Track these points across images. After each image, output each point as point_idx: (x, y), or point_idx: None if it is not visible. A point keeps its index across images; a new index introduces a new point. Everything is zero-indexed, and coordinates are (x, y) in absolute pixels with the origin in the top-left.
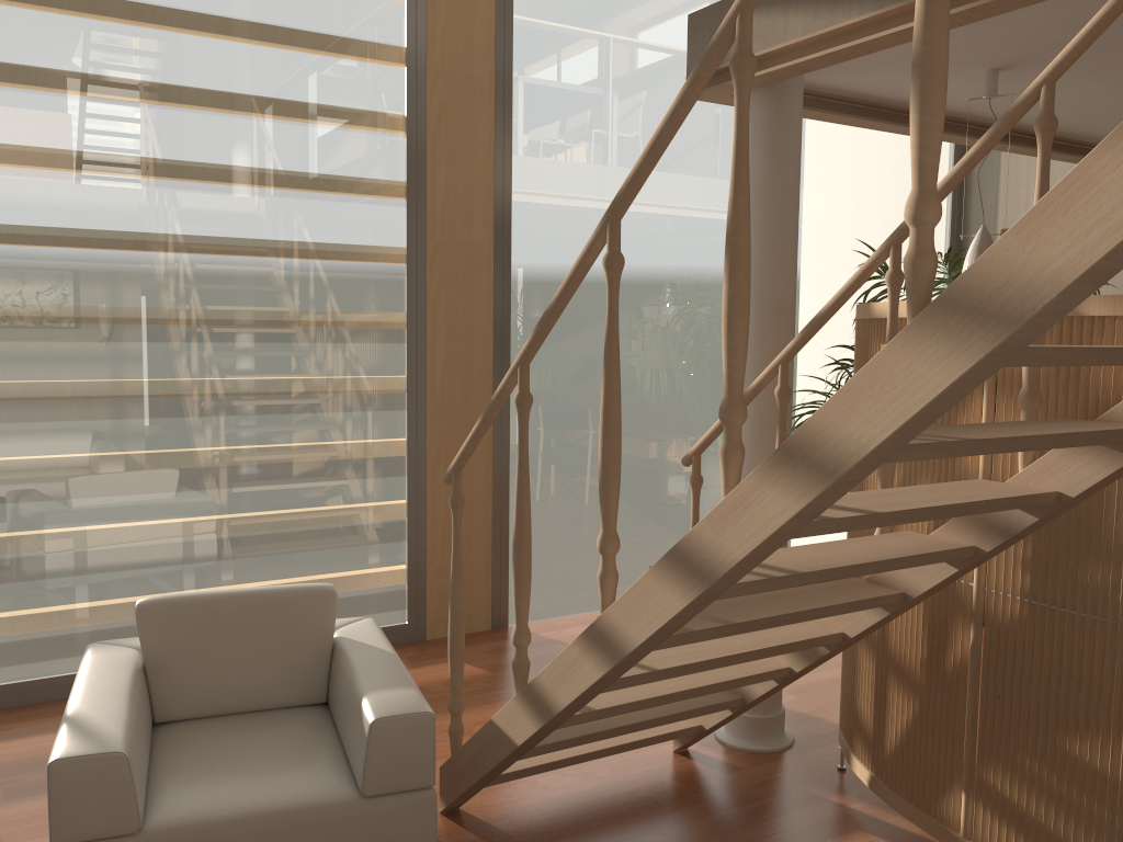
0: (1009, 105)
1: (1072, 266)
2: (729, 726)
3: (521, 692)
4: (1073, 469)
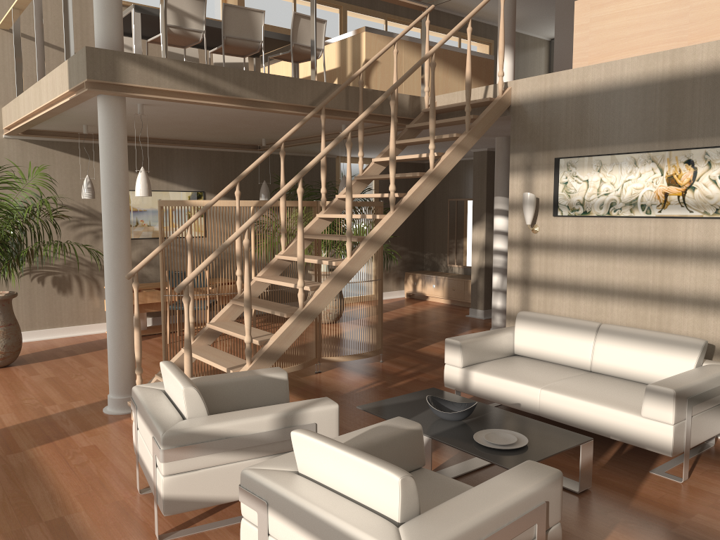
0: (88, 108)
1: (420, 201)
2: (127, 405)
3: (259, 358)
4: None
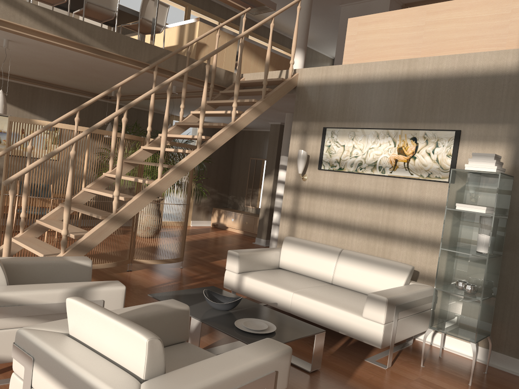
0: None
1: (221, 144)
2: None
3: (73, 248)
4: (124, 169)
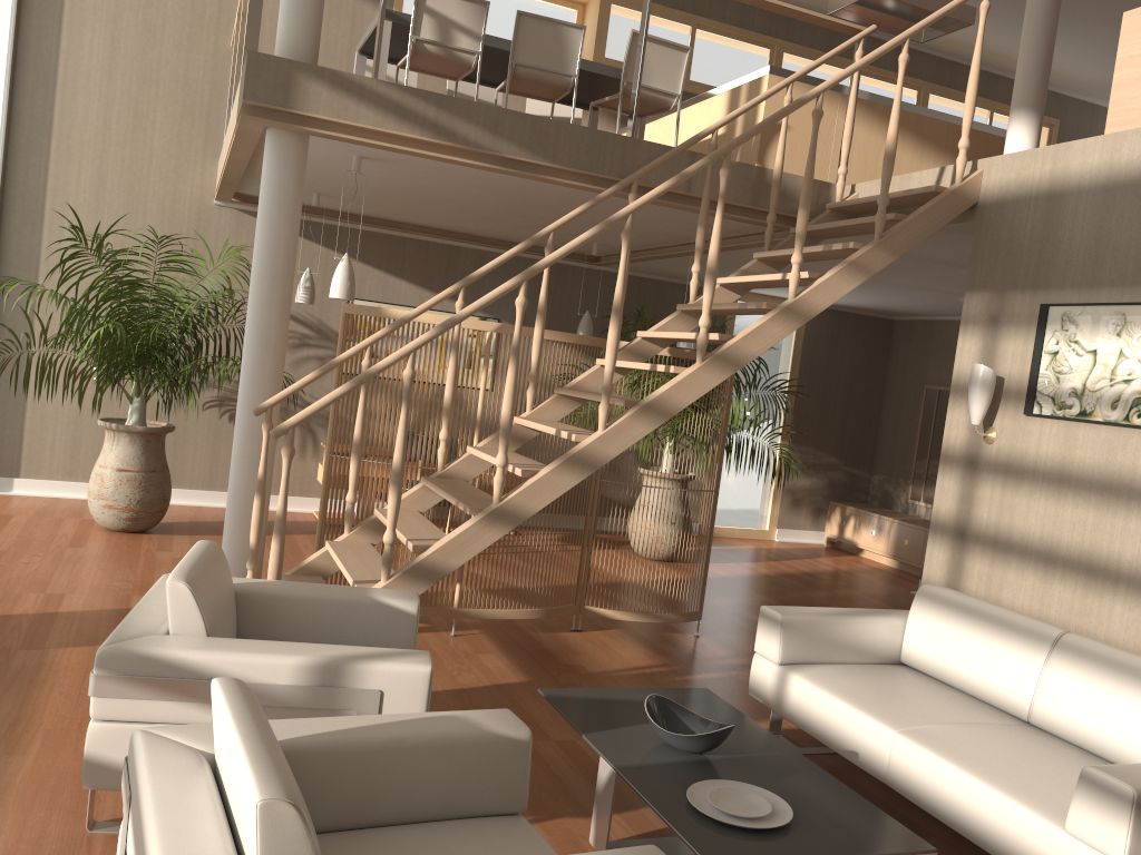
0: None
1: (757, 352)
2: None
3: (404, 573)
4: (557, 409)
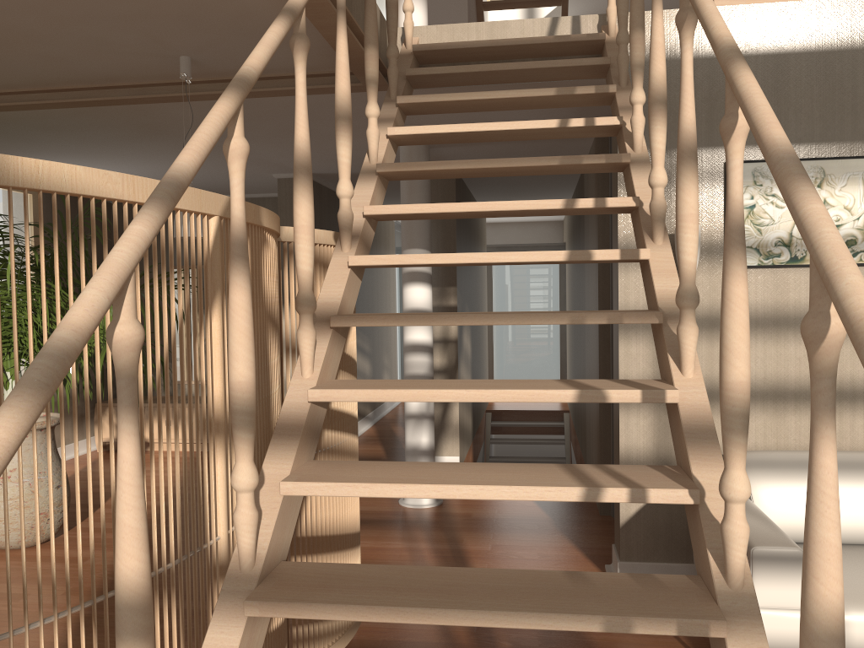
0: None
1: None
2: None
3: None
4: (333, 358)
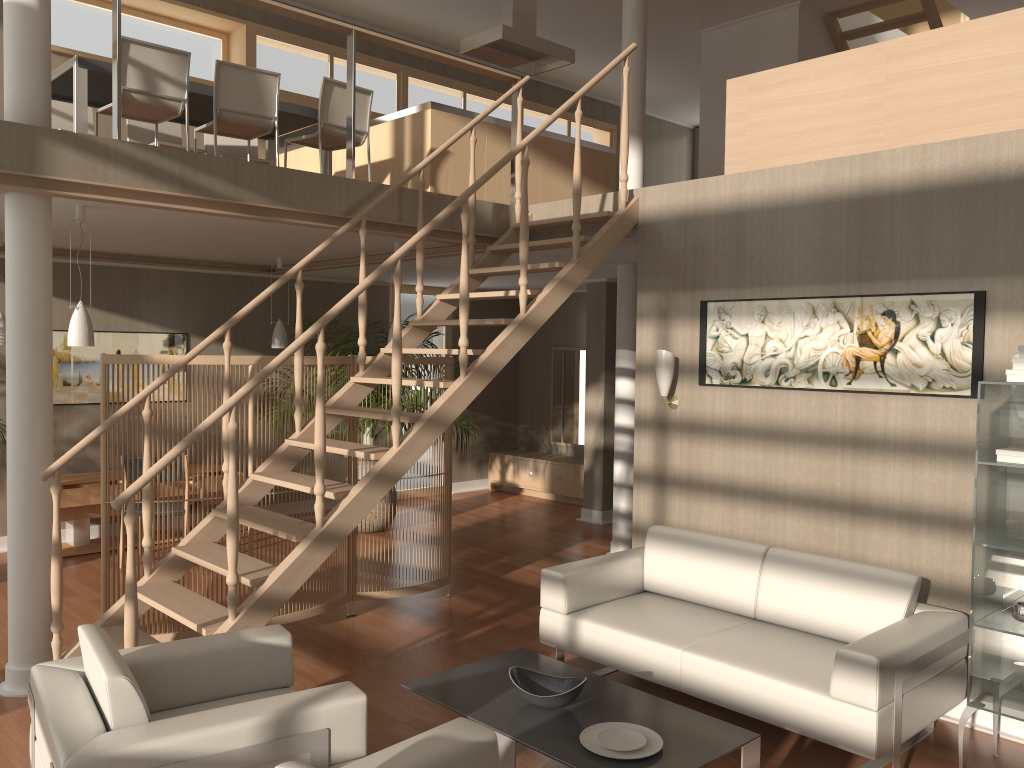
0: None
1: (505, 362)
2: None
3: (250, 608)
4: None
